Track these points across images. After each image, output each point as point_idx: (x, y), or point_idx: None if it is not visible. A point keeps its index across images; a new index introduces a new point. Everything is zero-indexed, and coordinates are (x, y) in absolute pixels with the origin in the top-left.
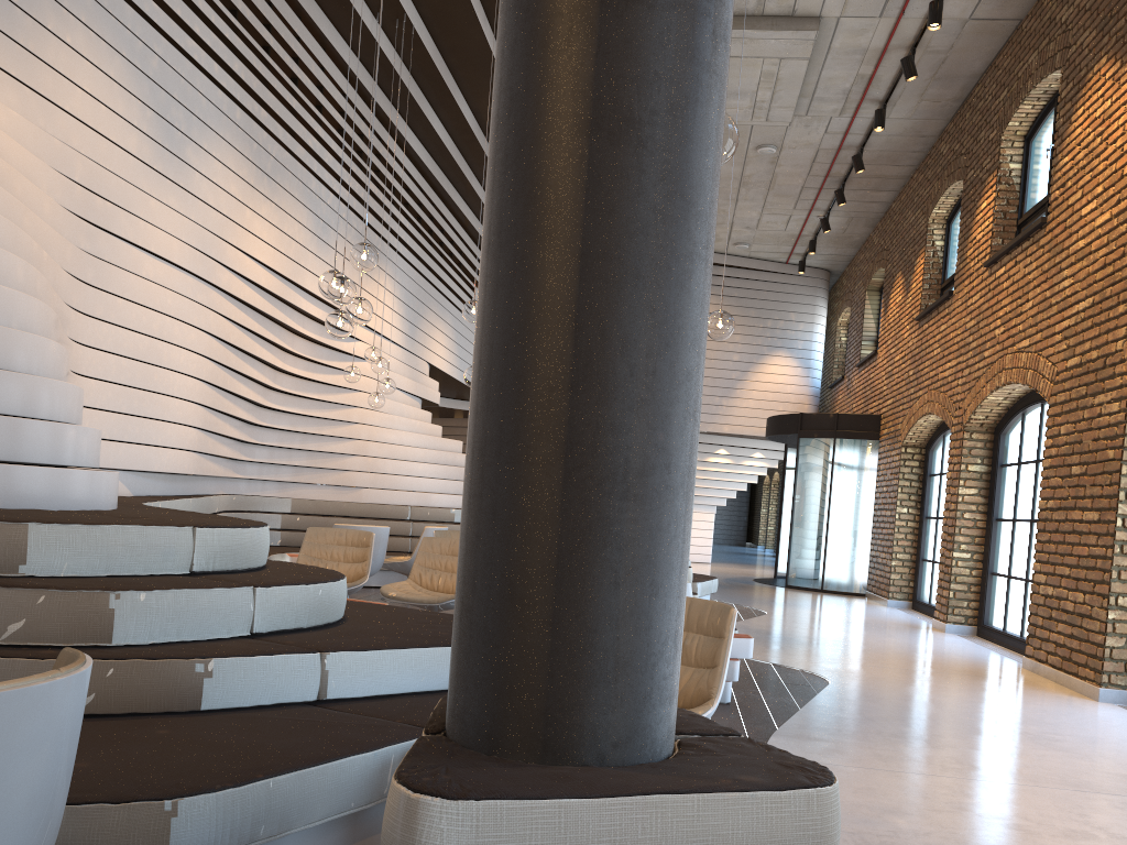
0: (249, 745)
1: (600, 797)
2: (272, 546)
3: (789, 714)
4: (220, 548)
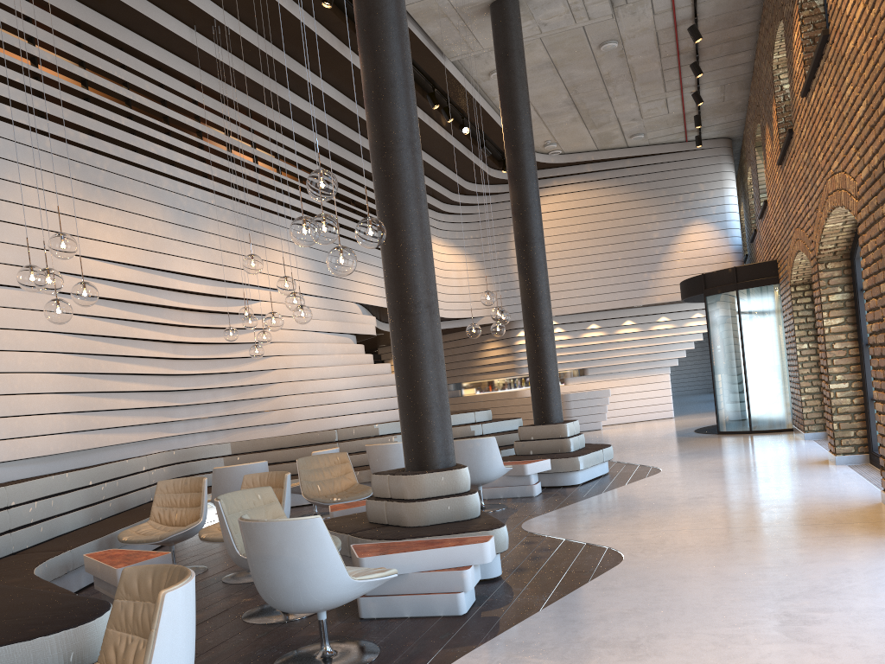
0: None
1: None
2: None
3: (515, 623)
4: None
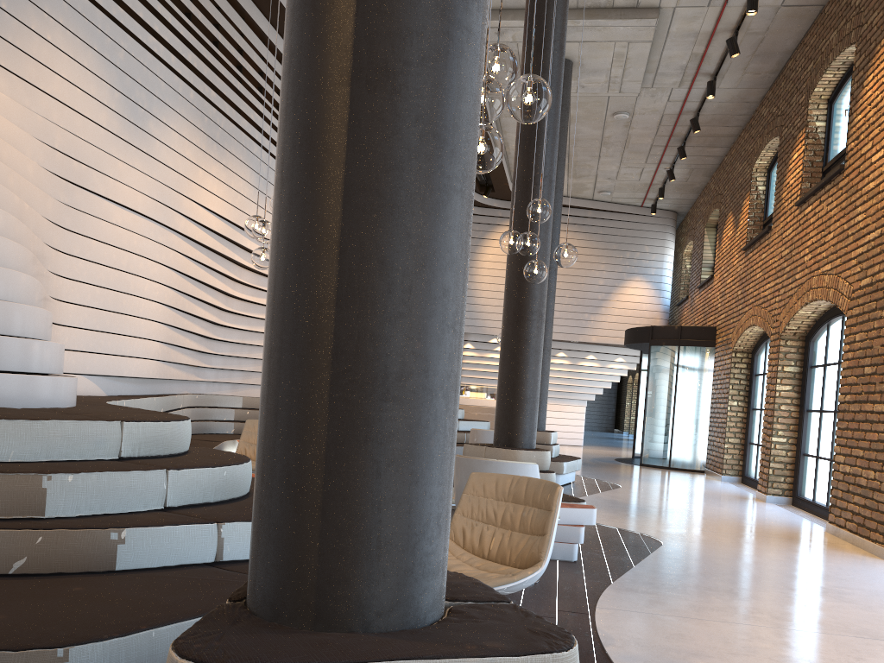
0: (144, 600)
1: (349, 662)
2: (227, 434)
3: (624, 571)
4: (144, 438)
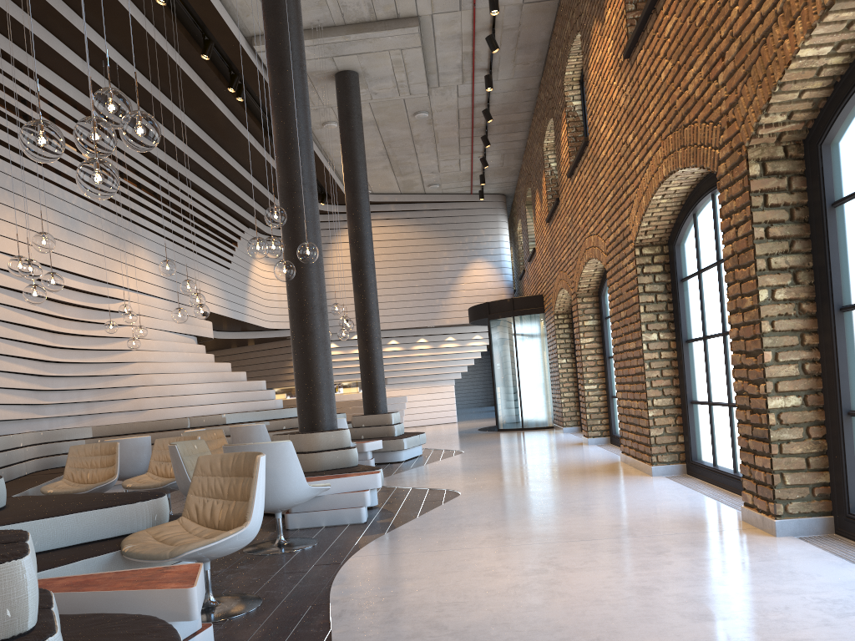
0: None
1: None
2: None
3: (404, 523)
4: None
